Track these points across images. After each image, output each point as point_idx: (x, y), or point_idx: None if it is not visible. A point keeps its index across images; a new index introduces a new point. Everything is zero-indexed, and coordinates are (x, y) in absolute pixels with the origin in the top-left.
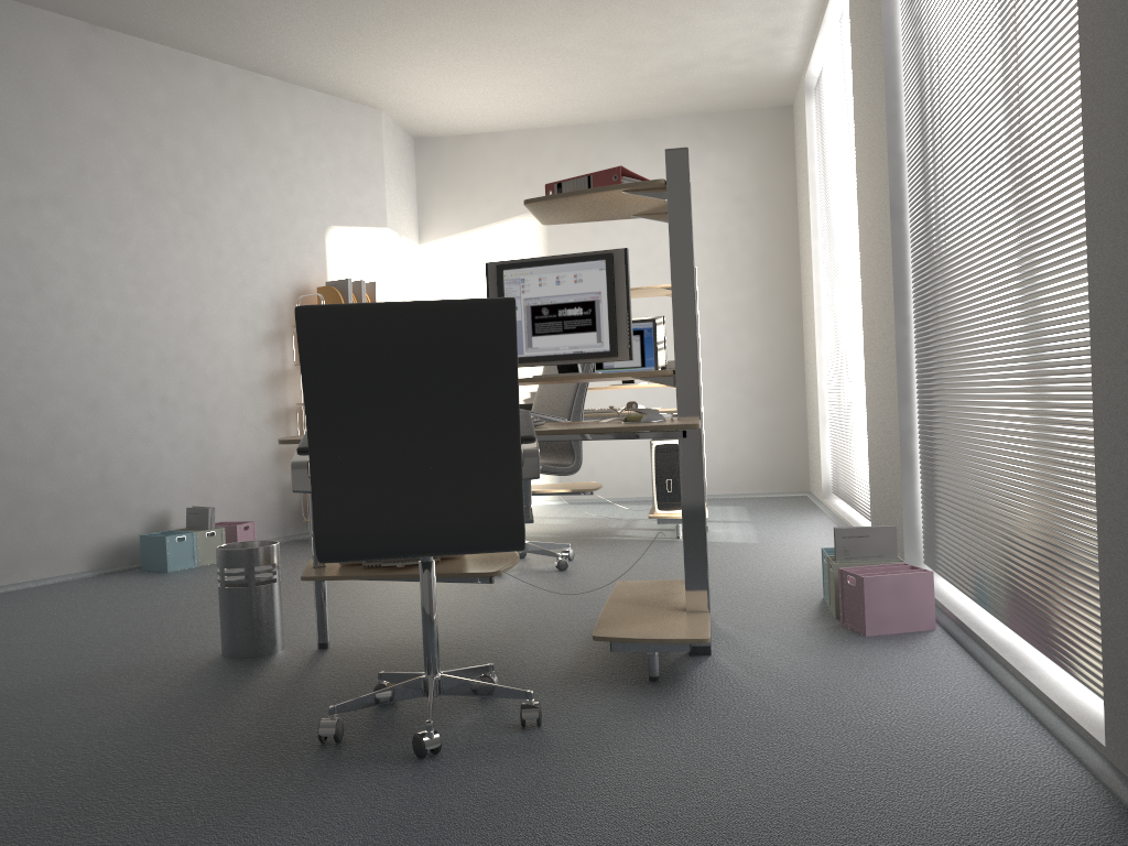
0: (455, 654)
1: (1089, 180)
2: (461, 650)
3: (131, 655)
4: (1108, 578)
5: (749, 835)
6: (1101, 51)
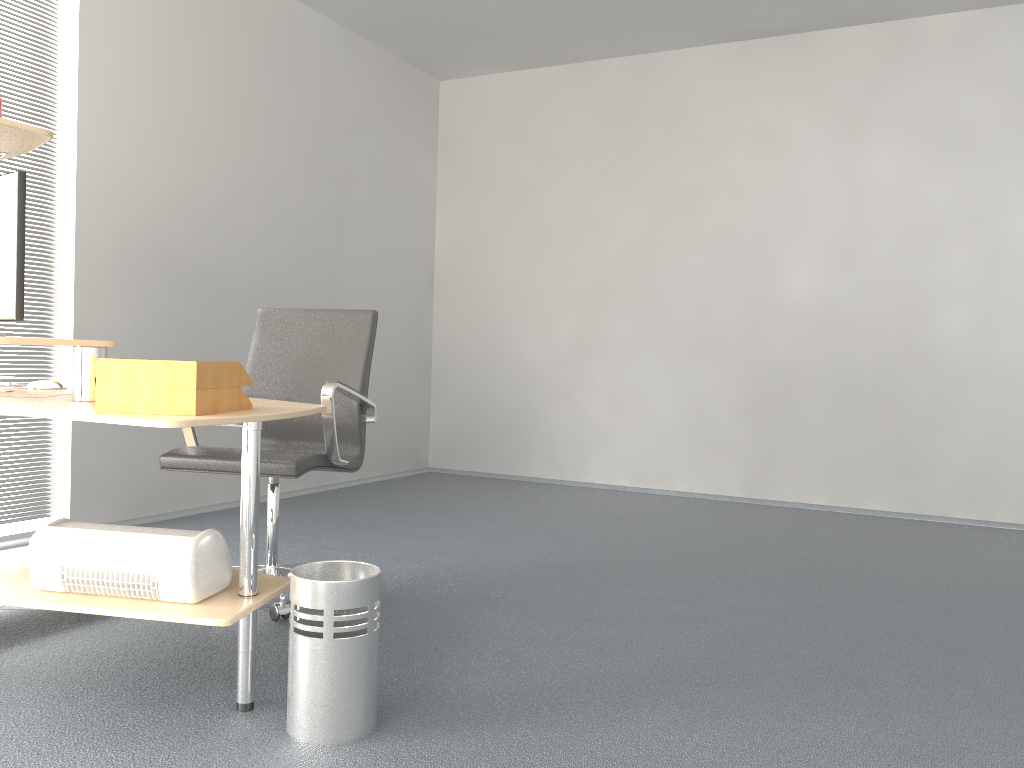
0: (141, 659)
1: (80, 277)
2: (123, 664)
3: (502, 758)
4: (80, 448)
5: (237, 543)
6: (95, 230)
